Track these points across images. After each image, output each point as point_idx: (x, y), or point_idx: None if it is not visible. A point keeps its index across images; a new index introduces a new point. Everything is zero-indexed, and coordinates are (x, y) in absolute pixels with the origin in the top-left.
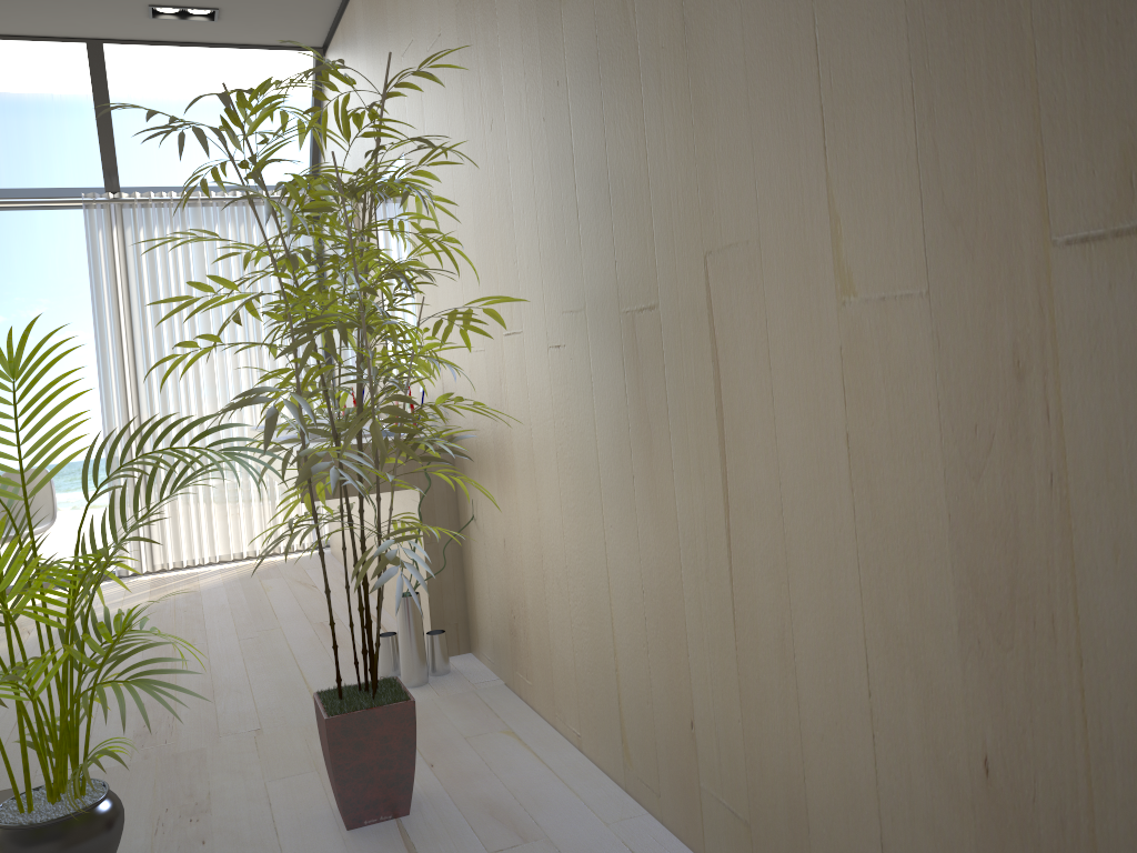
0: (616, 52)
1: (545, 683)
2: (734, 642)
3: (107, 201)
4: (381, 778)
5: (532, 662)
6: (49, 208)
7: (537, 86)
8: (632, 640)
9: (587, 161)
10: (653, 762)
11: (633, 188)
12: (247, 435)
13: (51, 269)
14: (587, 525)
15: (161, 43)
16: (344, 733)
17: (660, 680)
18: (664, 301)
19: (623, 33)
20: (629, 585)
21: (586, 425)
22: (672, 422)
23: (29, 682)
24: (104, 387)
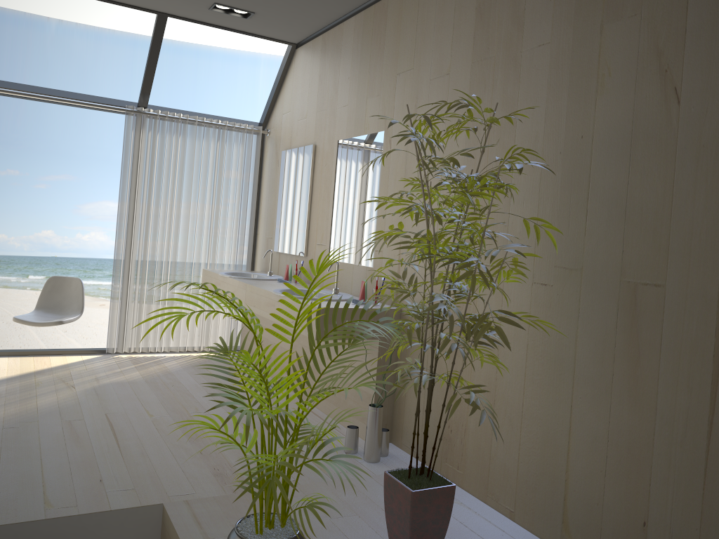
0: (652, 136)
1: (479, 475)
2: (701, 485)
3: (140, 113)
4: (431, 529)
5: (466, 460)
6: (101, 110)
7: (558, 132)
8: (588, 466)
9: (605, 188)
10: (595, 538)
11: (652, 214)
12: (200, 274)
13: (4, 126)
14: (553, 392)
15: (203, 23)
16: (419, 501)
17: (614, 493)
18: (671, 284)
19: (662, 128)
20: (592, 434)
21: (566, 335)
22: (663, 352)
23: (271, 453)
24: (118, 230)
